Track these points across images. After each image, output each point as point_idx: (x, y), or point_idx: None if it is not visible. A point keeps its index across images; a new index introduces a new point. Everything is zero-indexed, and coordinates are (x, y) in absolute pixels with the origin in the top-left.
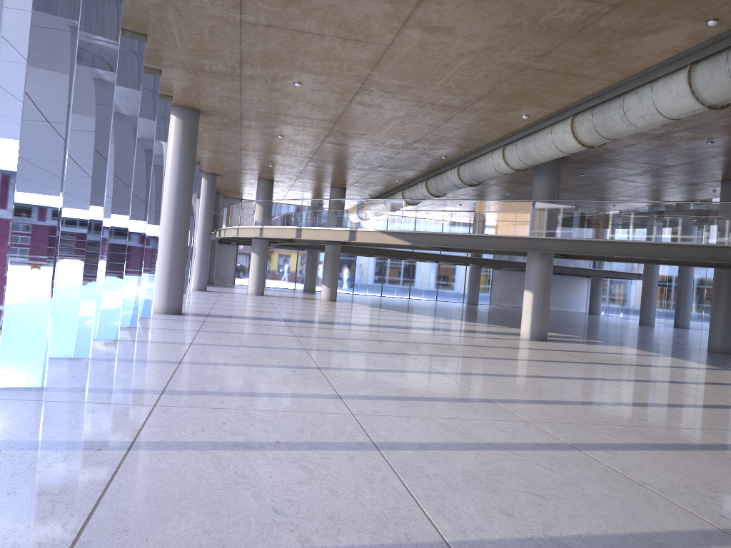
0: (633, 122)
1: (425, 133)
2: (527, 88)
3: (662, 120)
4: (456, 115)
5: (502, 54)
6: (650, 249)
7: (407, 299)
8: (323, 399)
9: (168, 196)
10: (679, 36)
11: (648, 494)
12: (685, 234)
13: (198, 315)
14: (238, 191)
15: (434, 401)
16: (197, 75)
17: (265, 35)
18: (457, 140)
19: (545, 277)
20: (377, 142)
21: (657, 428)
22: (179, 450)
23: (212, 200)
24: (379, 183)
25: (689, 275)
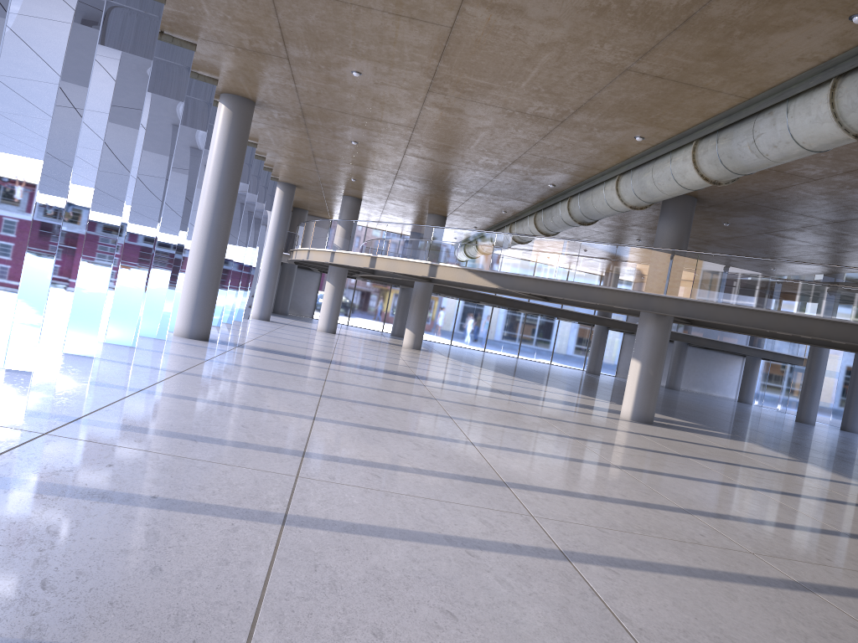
0: (764, 152)
1: (522, 152)
2: (635, 98)
3: (799, 151)
4: (555, 131)
5: (594, 49)
6: (790, 322)
7: (515, 358)
8: (278, 454)
9: (206, 199)
10: (818, 36)
11: (615, 634)
12: (837, 307)
13: (228, 344)
14: (325, 209)
15: (426, 475)
16: (238, 53)
17: (302, 4)
18: (563, 164)
19: (658, 344)
20: (468, 159)
21: (709, 547)
22: (8, 490)
23: (287, 215)
24: (483, 214)
25: None
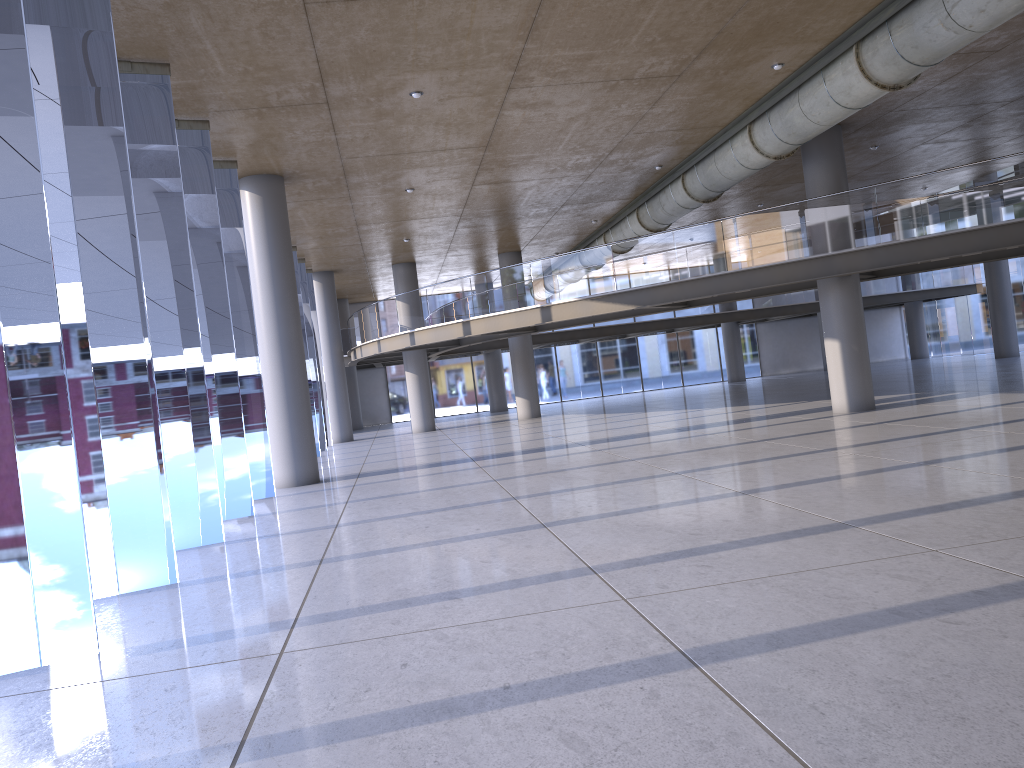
0: (966, 24)
1: (624, 134)
2: (778, 12)
3: (1017, 6)
4: (669, 91)
5: None
6: (1017, 231)
7: (642, 392)
8: (566, 580)
9: (264, 311)
10: None
11: None
12: None
13: (345, 478)
14: (368, 290)
15: (753, 545)
16: (263, 116)
17: (348, 18)
18: (675, 133)
19: (852, 312)
20: (554, 165)
21: None
22: (327, 745)
23: (334, 309)
24: (567, 232)
25: None
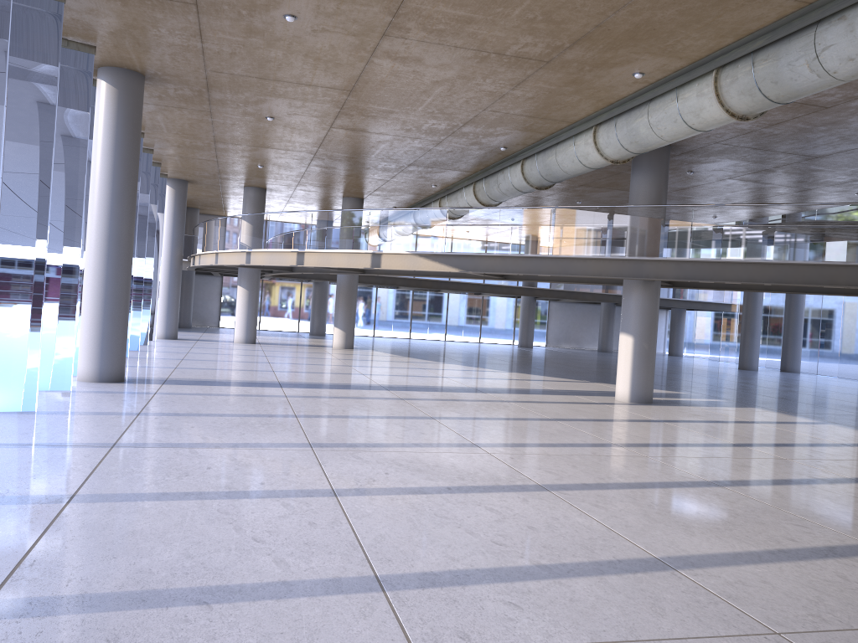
0: (831, 69)
1: (481, 109)
2: (658, 18)
3: None
4: (533, 76)
5: None
6: (810, 272)
7: (444, 342)
8: (346, 596)
9: (98, 204)
10: None
11: None
12: None
13: (150, 382)
14: (220, 205)
15: (565, 577)
16: (126, 3)
17: None
18: (527, 119)
19: (649, 314)
20: (410, 125)
21: None
22: None
23: (182, 215)
24: (408, 190)
25: (800, 305)
